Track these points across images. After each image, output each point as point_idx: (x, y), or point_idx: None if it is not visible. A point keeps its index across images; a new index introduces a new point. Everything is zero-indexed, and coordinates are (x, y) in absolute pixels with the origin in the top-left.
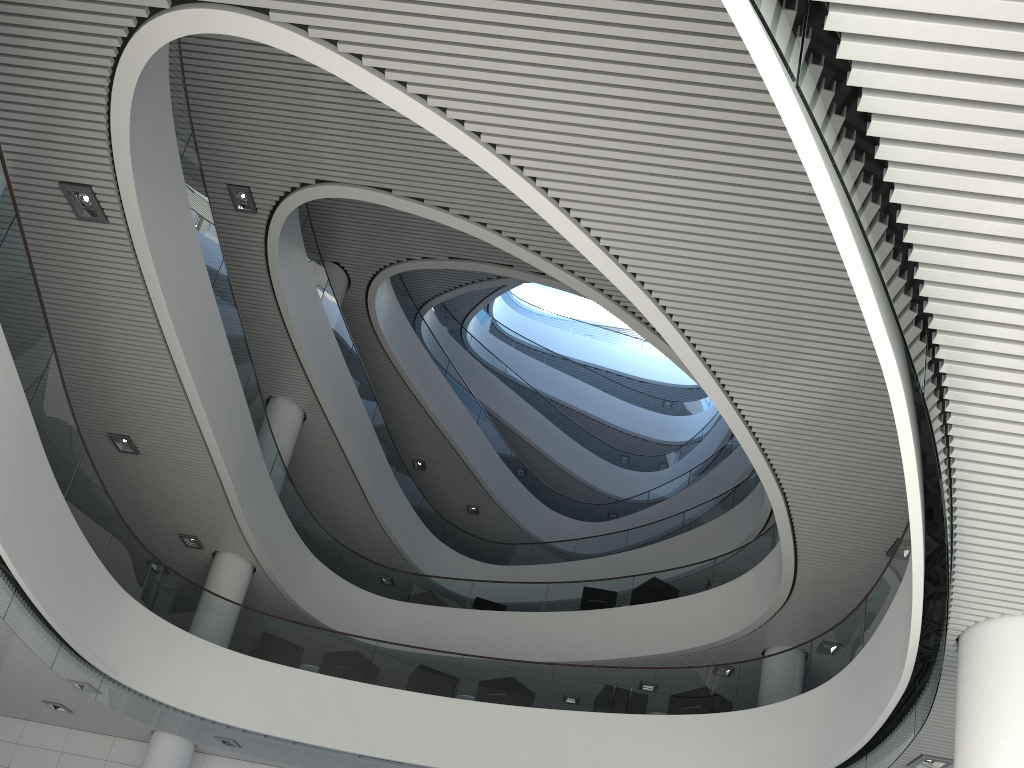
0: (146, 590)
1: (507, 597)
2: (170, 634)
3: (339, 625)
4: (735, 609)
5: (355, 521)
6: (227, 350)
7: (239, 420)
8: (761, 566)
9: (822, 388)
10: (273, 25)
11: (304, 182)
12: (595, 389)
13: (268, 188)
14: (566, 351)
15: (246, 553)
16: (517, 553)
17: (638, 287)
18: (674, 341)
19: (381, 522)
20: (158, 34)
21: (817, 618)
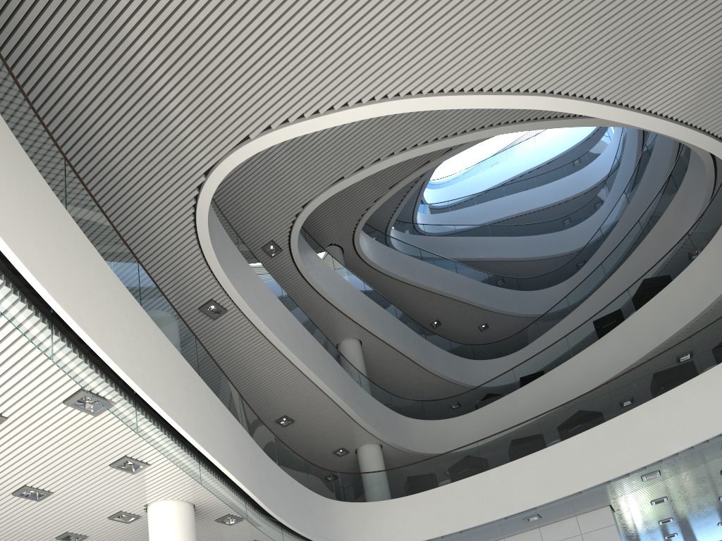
0: (336, 491)
1: (541, 364)
2: (360, 508)
3: (444, 449)
4: None
5: (418, 382)
6: (308, 334)
7: (332, 367)
8: None
9: (719, 42)
10: (254, 141)
11: (297, 213)
12: (519, 193)
13: (281, 232)
14: (485, 186)
15: (372, 439)
16: (529, 333)
17: (534, 96)
18: (578, 108)
19: (434, 372)
20: (206, 196)
21: None
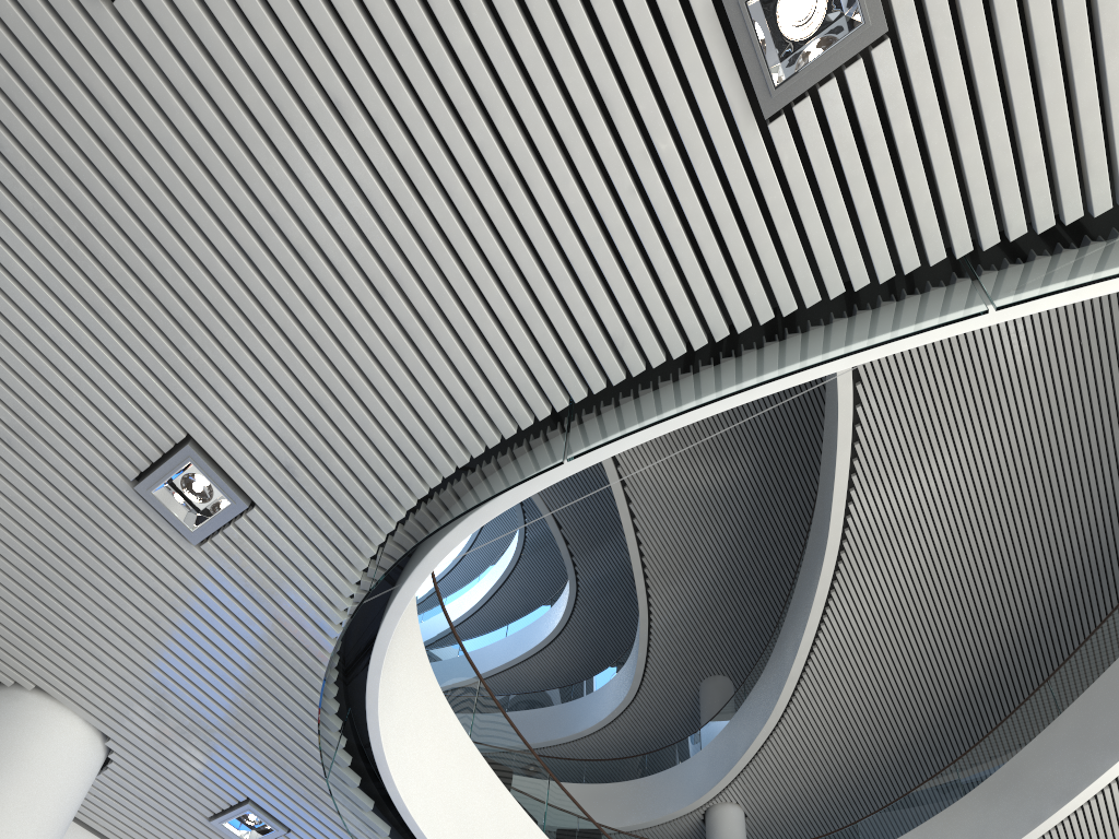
0: None
1: None
2: None
3: None
4: None
5: None
6: None
7: None
8: None
9: None
10: None
11: None
12: None
13: None
14: None
15: None
16: None
17: None
18: None
19: None
20: None
21: None
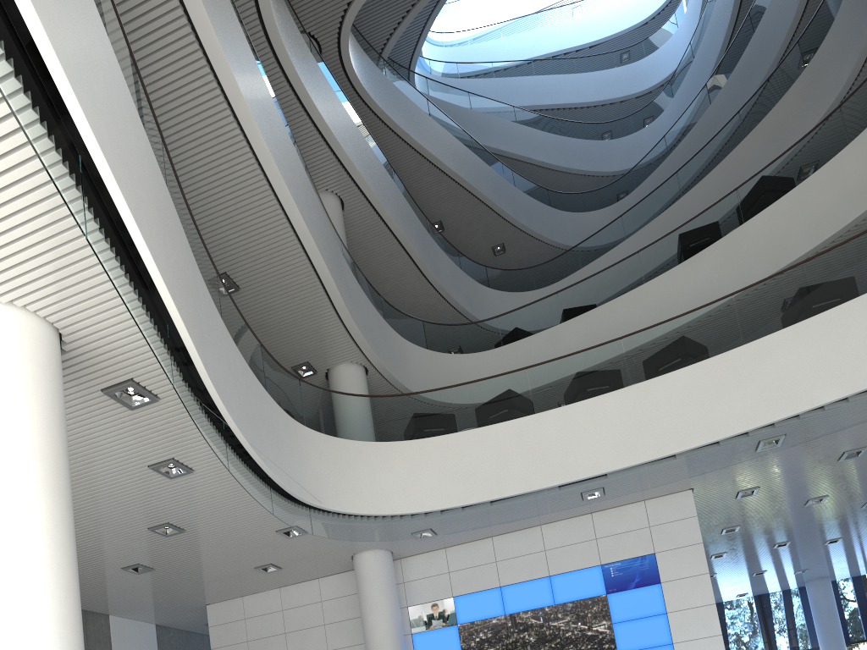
0: (307, 414)
1: (599, 290)
2: (343, 448)
3: (452, 397)
4: None
5: (414, 301)
6: (279, 119)
7: (312, 203)
8: None
9: None
10: None
11: None
12: (554, 76)
13: None
14: (506, 59)
15: (356, 356)
16: (564, 264)
17: None
18: None
19: (438, 289)
20: None
21: None
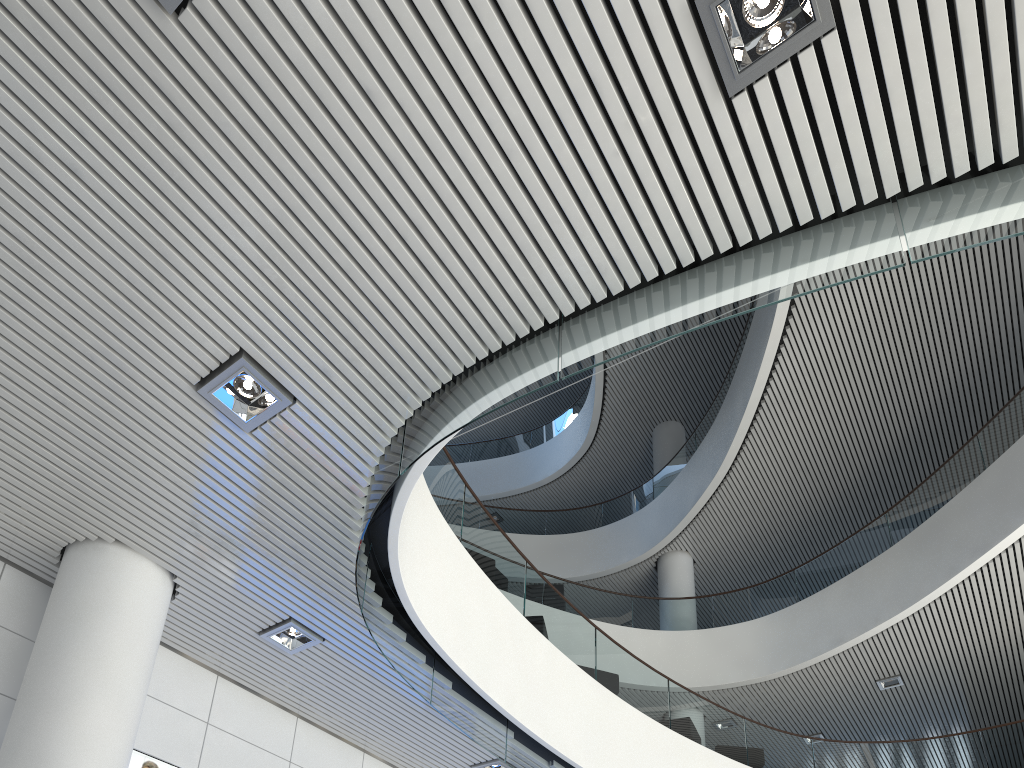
0: None
1: None
2: None
3: None
4: (681, 662)
5: None
6: None
7: None
8: (716, 633)
9: None
10: None
11: None
12: None
13: None
14: None
15: None
16: None
17: None
18: None
19: None
20: None
21: (759, 701)
